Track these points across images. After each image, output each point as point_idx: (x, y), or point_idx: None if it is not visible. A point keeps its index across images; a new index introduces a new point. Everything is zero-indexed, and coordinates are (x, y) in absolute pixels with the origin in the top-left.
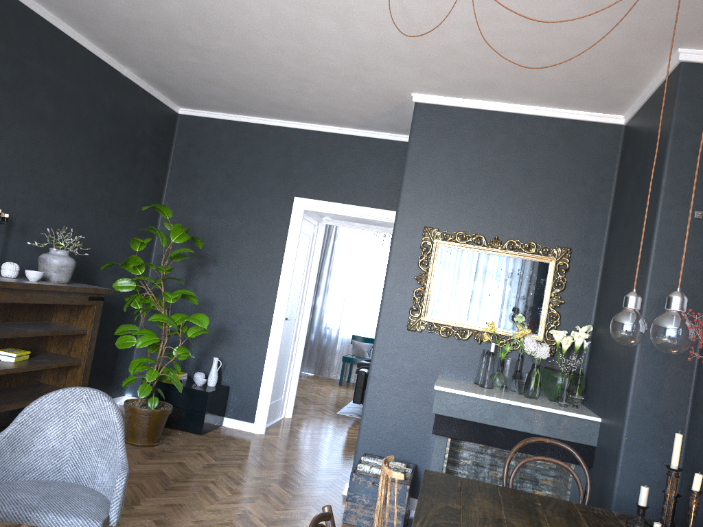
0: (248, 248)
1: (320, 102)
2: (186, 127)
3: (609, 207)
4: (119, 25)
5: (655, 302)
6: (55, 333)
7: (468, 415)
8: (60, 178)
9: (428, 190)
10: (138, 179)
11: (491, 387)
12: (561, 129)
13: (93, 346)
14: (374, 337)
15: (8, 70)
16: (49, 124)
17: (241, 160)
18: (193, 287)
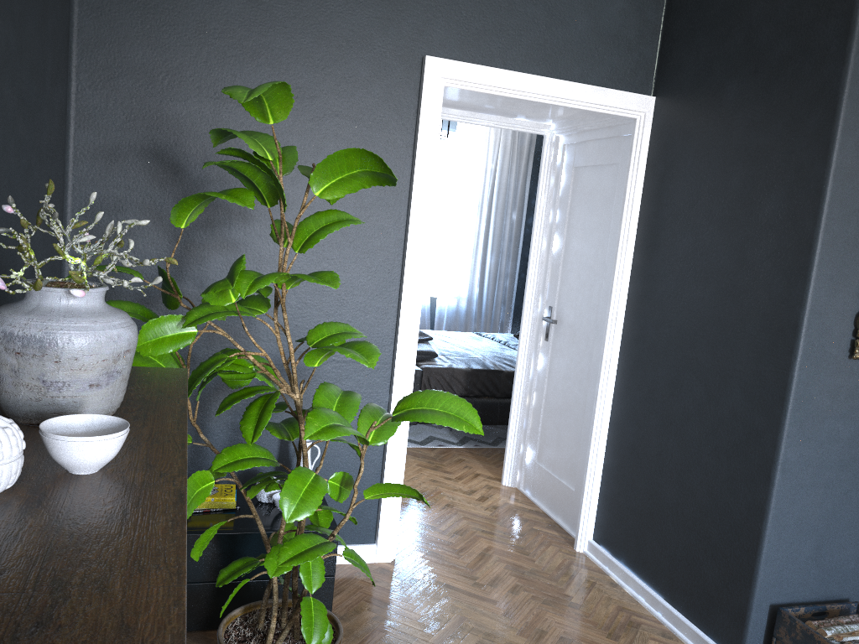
0: None
1: None
2: None
3: None
4: None
5: None
6: None
7: None
8: None
9: None
10: None
11: None
12: None
13: None
14: None
15: None
16: None
17: None
18: (195, 280)
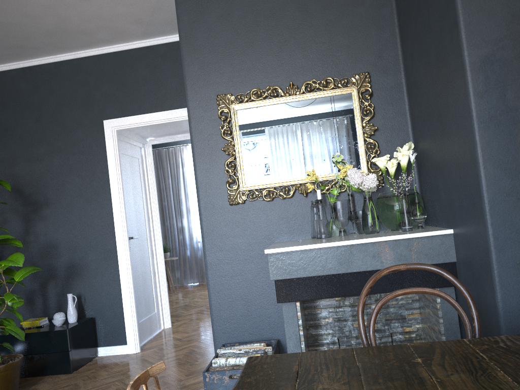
0: (75, 181)
1: (88, 13)
2: None
3: (394, 19)
4: None
5: (480, 65)
6: None
7: (310, 270)
8: None
9: (210, 58)
10: None
11: (329, 235)
12: None
13: None
14: None
15: None
16: None
17: (45, 101)
18: (33, 234)
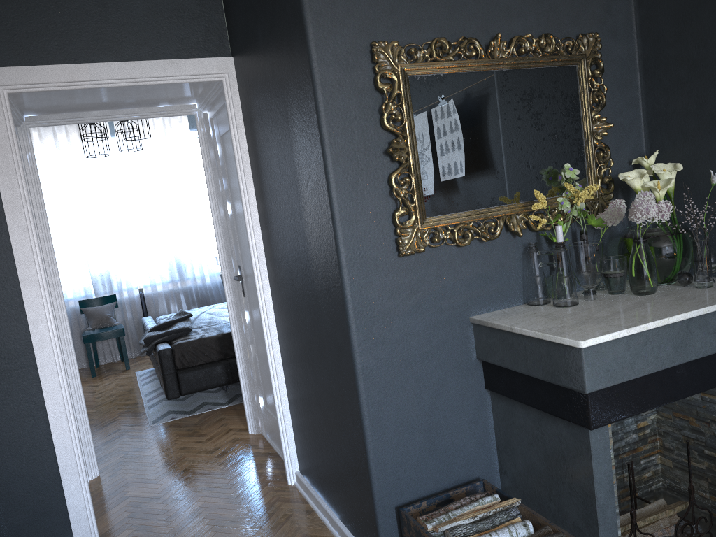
0: None
1: None
2: None
3: None
4: None
5: None
6: None
7: (639, 368)
8: None
9: None
10: None
11: (578, 301)
12: None
13: None
14: (112, 292)
15: None
16: None
17: None
18: None
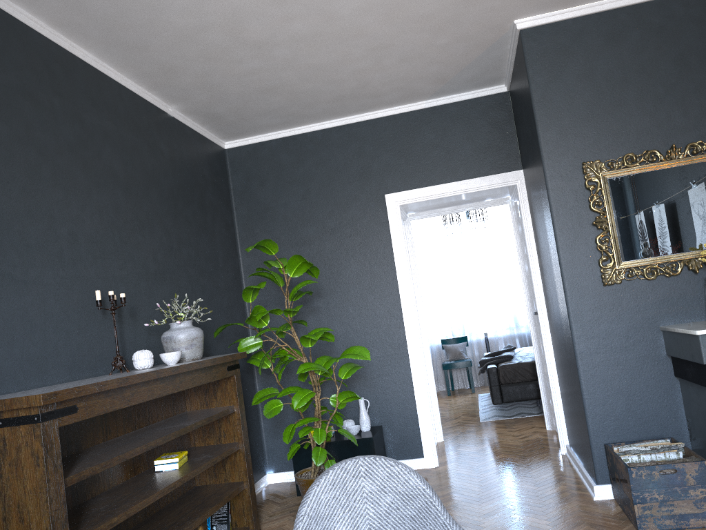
0: (351, 267)
1: (395, 75)
2: (238, 160)
3: None
4: (173, 42)
5: None
6: (210, 419)
7: None
8: (148, 243)
9: (570, 121)
10: (212, 229)
11: None
12: (702, 2)
13: (245, 423)
14: (464, 334)
15: (69, 127)
16: (122, 184)
17: (311, 175)
18: (303, 329)
